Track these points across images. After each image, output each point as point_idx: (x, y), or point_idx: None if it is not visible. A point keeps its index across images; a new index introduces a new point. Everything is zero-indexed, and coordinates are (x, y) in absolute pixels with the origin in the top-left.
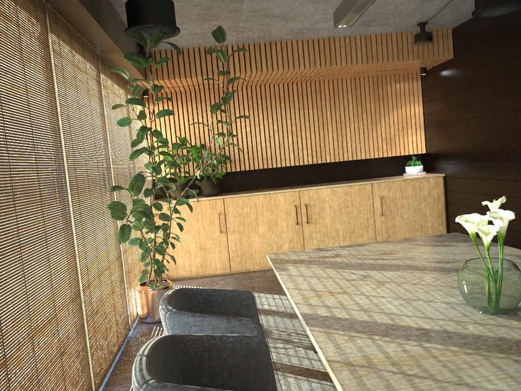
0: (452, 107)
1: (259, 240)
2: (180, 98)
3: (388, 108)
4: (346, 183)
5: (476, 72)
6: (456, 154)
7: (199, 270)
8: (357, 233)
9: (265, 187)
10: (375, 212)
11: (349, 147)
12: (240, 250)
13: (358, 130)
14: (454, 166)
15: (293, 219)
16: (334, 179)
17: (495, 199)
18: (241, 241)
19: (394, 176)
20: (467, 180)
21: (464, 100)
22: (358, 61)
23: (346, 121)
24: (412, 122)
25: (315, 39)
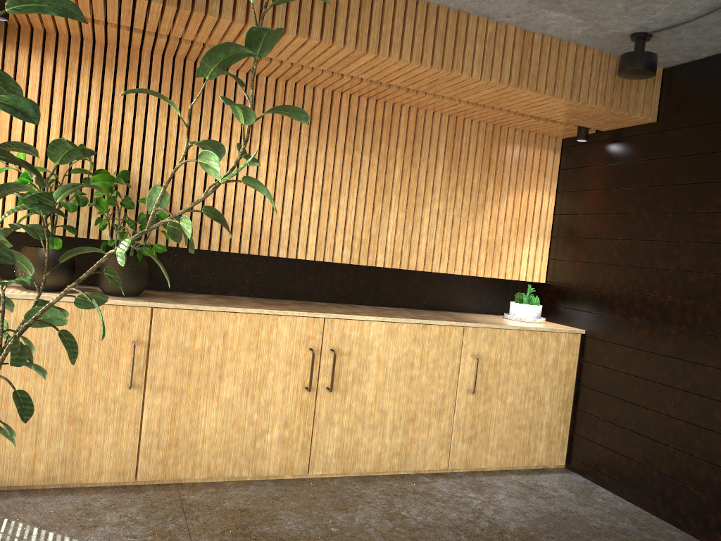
0: (631, 212)
1: (217, 414)
2: (91, 55)
3: (500, 188)
4: (413, 315)
5: (713, 156)
6: (625, 299)
7: (56, 472)
8: (420, 422)
9: (243, 294)
10: (460, 384)
11: (423, 245)
12: (169, 432)
13: (444, 217)
14: (613, 321)
15: (301, 378)
16: (380, 302)
17: (716, 408)
18: (175, 413)
19: (489, 316)
20: (644, 354)
21: (668, 203)
22: (504, 77)
23: (426, 194)
24: (535, 223)
25: (433, 5)
